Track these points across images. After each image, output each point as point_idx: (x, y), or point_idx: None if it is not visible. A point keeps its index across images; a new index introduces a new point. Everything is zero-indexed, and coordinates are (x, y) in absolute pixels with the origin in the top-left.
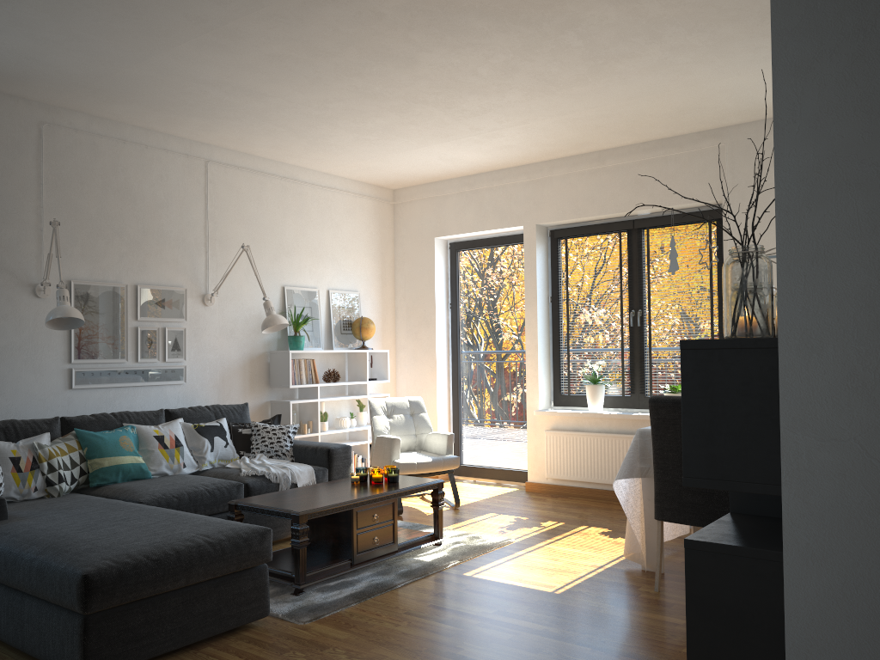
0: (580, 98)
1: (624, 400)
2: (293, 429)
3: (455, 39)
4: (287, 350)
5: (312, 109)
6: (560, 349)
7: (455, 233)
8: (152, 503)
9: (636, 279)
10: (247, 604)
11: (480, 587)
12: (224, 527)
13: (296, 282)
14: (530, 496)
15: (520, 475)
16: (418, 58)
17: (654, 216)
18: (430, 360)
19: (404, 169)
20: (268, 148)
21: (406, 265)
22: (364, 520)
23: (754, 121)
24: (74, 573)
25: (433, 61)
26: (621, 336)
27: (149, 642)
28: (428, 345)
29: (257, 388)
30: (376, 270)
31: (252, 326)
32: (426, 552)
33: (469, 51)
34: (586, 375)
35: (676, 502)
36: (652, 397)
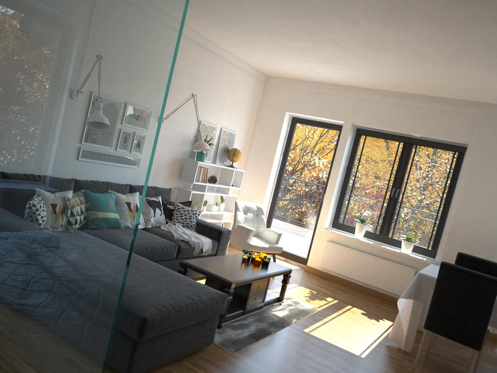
0: (424, 68)
1: (374, 235)
2: (198, 212)
3: (392, 21)
4: (193, 159)
5: (266, 27)
6: (344, 197)
7: (300, 113)
8: (133, 250)
9: (401, 171)
10: (206, 337)
11: (318, 343)
12: (204, 290)
13: (207, 119)
14: (308, 275)
15: (300, 259)
16: (360, 23)
17: (423, 139)
18: (265, 182)
19: (284, 69)
20: (218, 36)
21: (263, 123)
22: (255, 288)
23: None
24: (136, 314)
25: (366, 27)
26: (383, 200)
27: (161, 357)
28: (265, 172)
29: (172, 178)
30: (247, 121)
31: (179, 141)
32: (275, 308)
33: (392, 29)
34: (360, 218)
35: (440, 323)
36: (443, 262)
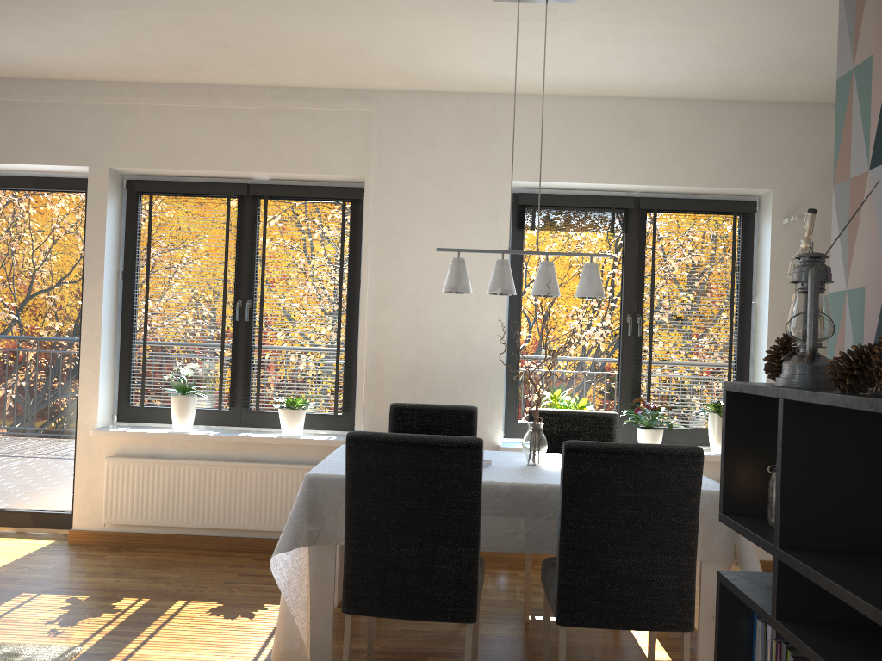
0: None
1: (220, 415)
2: None
3: None
4: None
5: None
6: (133, 344)
7: None
8: None
9: (246, 261)
10: None
11: None
12: None
13: None
14: (79, 552)
15: (58, 519)
16: None
17: (276, 184)
18: None
19: None
20: None
21: None
22: None
23: (408, 91)
24: None
25: None
26: (222, 332)
27: None
28: None
29: None
30: None
31: None
32: None
33: None
34: (175, 383)
35: (378, 586)
36: (352, 434)
